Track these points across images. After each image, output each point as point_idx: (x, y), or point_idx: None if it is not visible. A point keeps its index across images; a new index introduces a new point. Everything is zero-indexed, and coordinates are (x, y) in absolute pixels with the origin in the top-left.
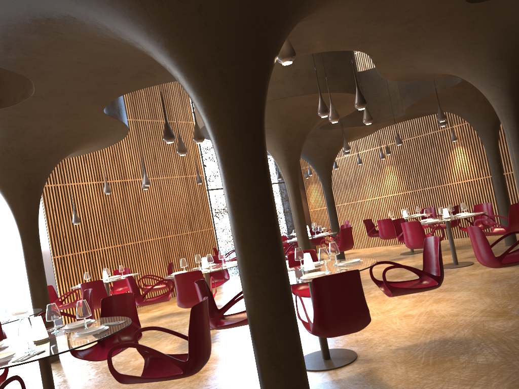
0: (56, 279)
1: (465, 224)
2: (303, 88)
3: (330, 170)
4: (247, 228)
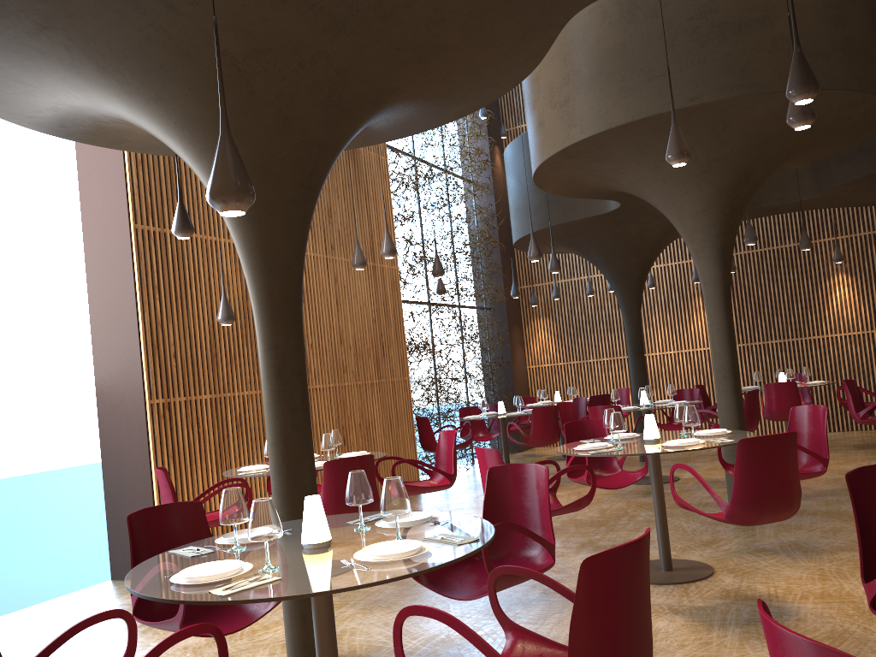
0: (152, 455)
1: (839, 408)
2: (858, 78)
3: (643, 287)
4: None
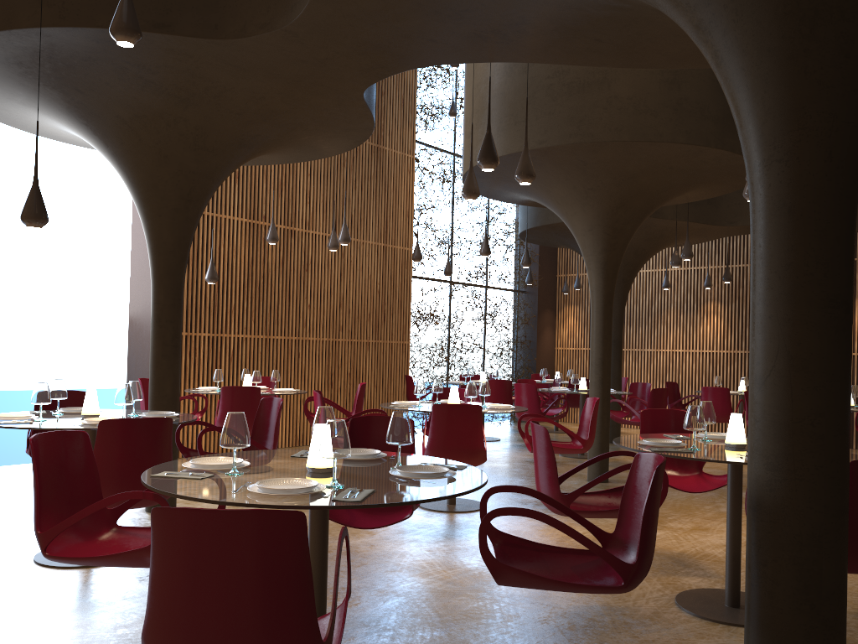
0: None
1: None
2: (687, 132)
3: (627, 287)
4: (810, 341)
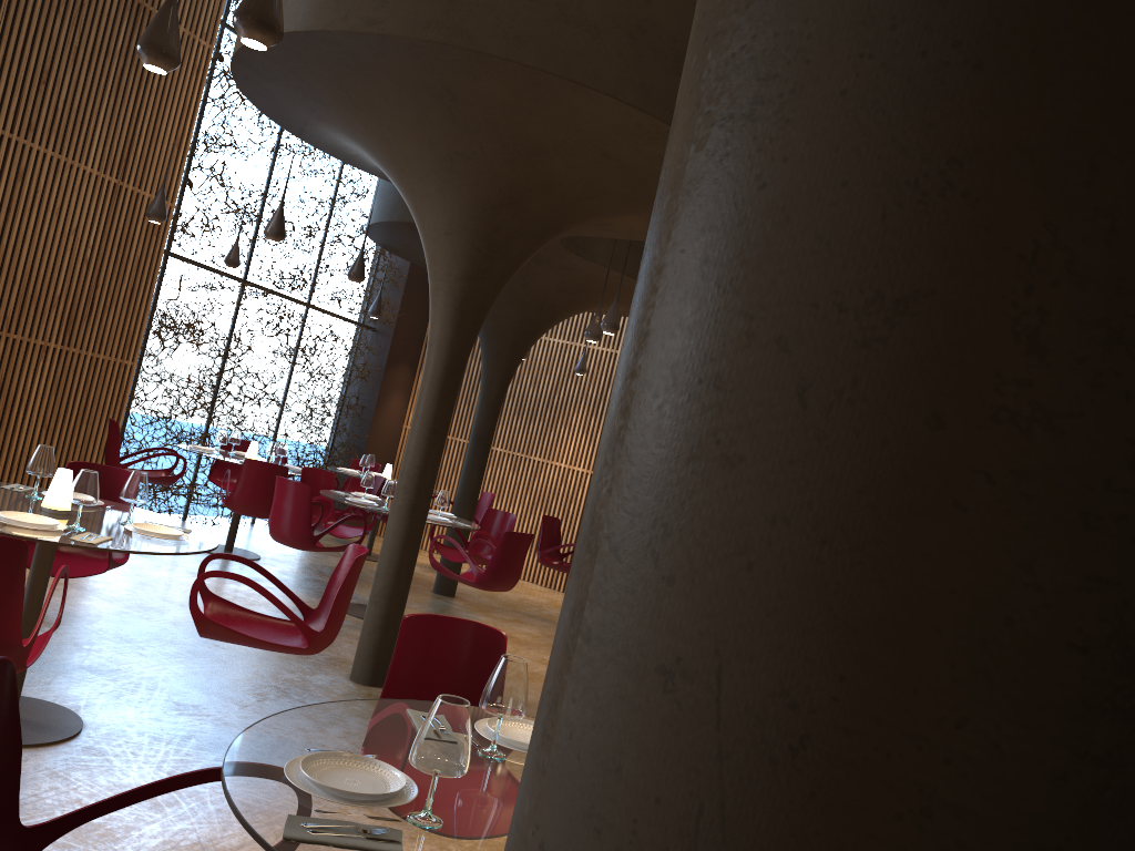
0: None
1: None
2: (644, 88)
3: (518, 357)
4: None
